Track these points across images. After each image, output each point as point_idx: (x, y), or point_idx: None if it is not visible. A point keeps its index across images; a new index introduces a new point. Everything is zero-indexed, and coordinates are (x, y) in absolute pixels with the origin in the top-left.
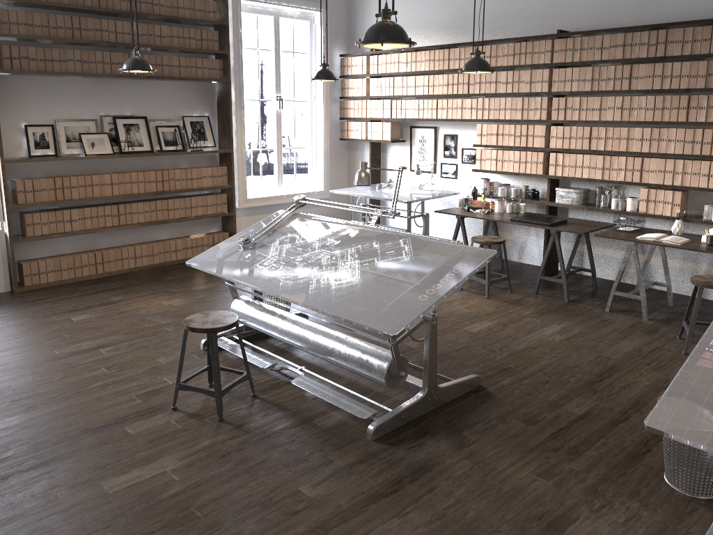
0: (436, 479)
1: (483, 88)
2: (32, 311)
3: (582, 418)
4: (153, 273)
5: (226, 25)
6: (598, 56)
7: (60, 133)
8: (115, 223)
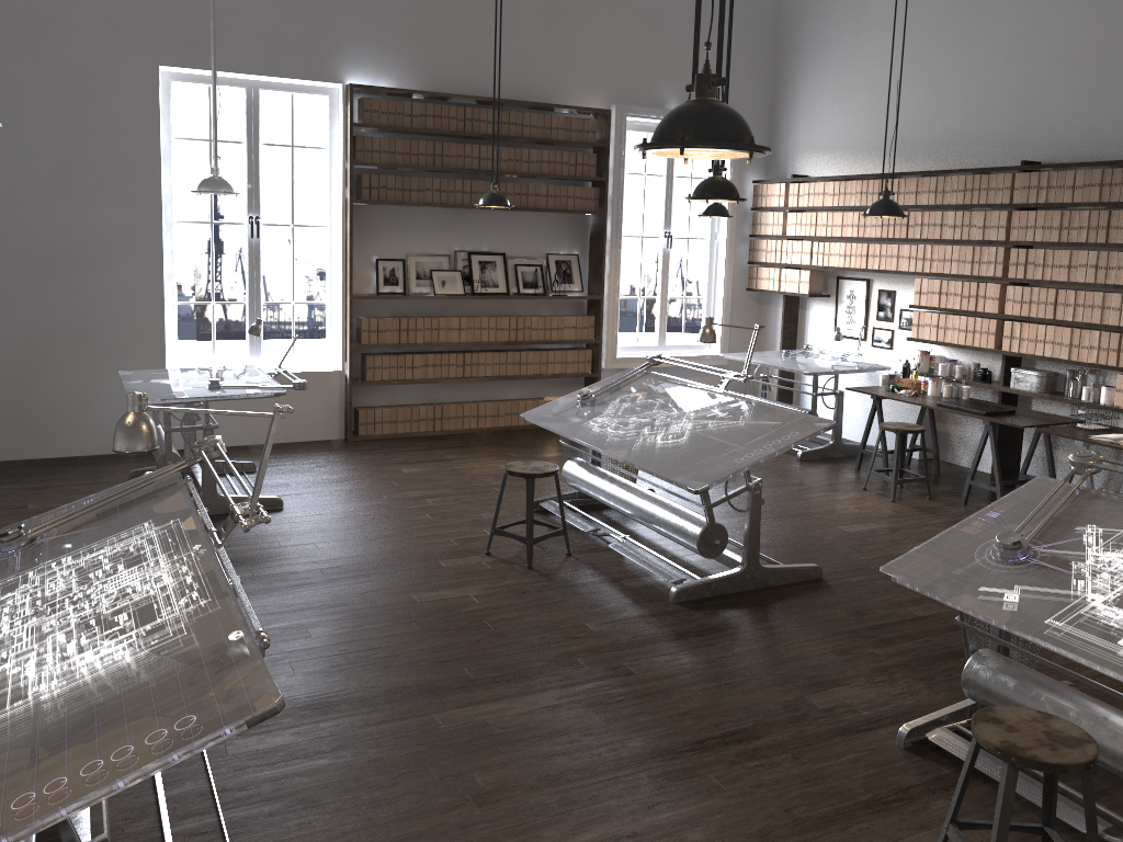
0: (722, 638)
1: (925, 232)
2: (364, 459)
3: (920, 619)
4: (495, 436)
5: (606, 147)
6: (1068, 197)
7: (411, 269)
8: (459, 375)
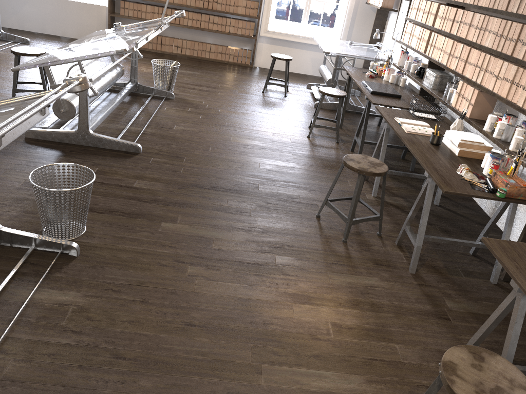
0: None
1: None
2: None
3: (128, 187)
4: (181, 59)
5: None
6: None
7: None
8: (172, 22)
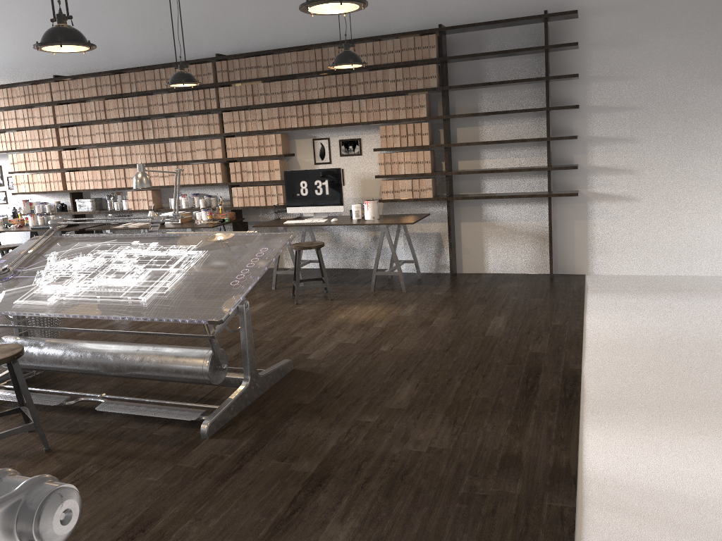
0: None
1: (8, 124)
2: None
3: None
4: None
5: None
6: (82, 94)
7: None
8: None
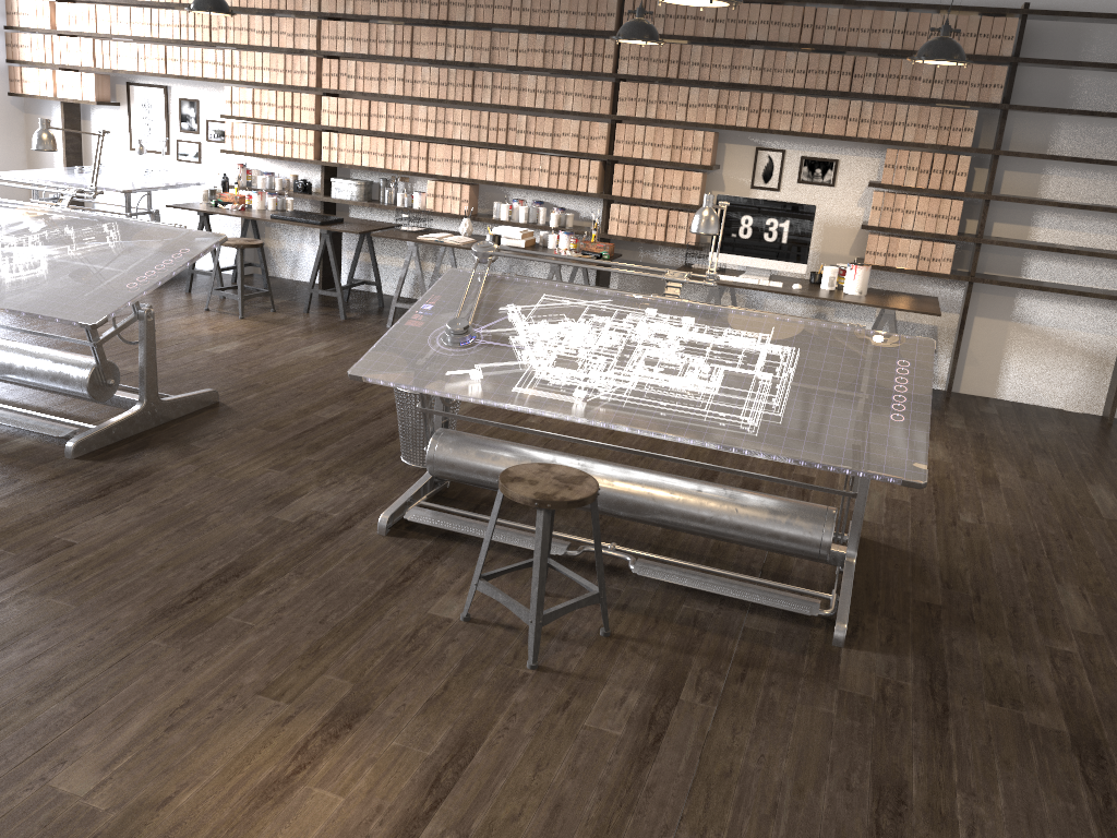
0: (153, 482)
1: (232, 37)
2: None
3: (332, 421)
4: None
5: None
6: (375, 10)
7: None
8: None
